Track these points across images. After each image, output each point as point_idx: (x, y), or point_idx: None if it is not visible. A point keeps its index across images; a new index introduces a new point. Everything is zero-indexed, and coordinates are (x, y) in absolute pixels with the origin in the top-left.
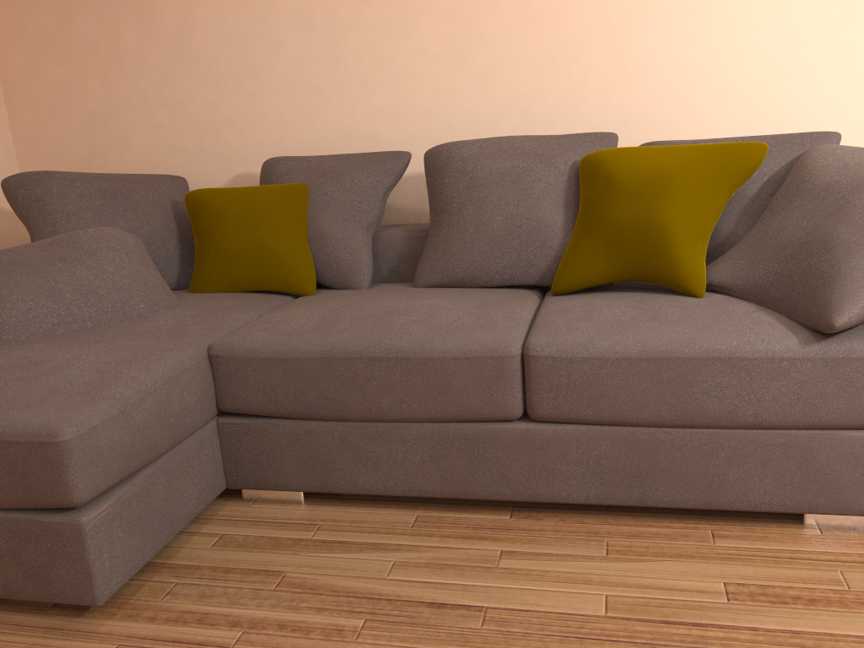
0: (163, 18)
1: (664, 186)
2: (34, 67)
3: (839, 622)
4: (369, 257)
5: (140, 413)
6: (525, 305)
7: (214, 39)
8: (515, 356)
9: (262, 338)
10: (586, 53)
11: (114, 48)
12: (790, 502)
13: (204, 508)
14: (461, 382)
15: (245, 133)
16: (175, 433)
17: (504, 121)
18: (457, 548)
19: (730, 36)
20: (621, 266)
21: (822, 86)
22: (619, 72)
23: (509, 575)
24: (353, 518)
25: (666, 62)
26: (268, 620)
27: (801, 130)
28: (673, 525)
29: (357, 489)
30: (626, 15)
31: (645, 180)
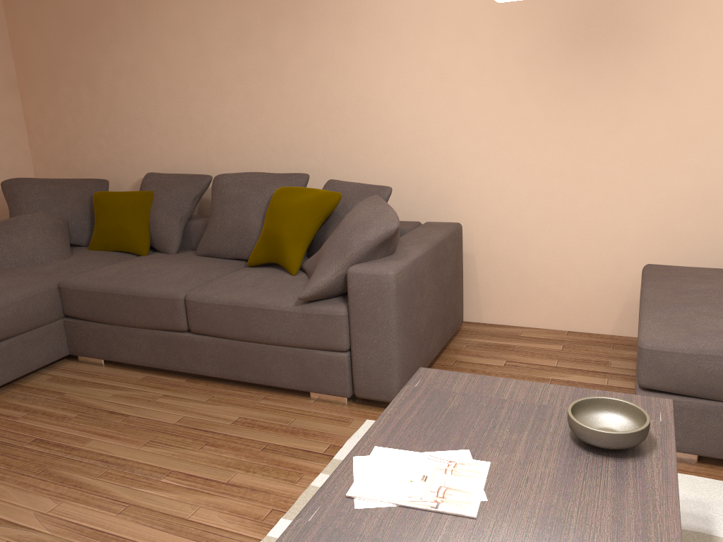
0: (102, 87)
1: (286, 214)
2: (40, 110)
3: (264, 436)
4: (179, 236)
5: (5, 312)
6: (222, 272)
7: (127, 100)
8: (181, 299)
9: (83, 280)
10: (315, 121)
11: (78, 102)
12: (298, 384)
13: (51, 362)
14: (159, 310)
15: (144, 155)
16: (30, 323)
17: (274, 158)
18: (147, 391)
19: (390, 116)
20: (270, 254)
21: (441, 149)
22: (333, 133)
23: (154, 404)
24: (117, 374)
25: (357, 129)
26: (41, 410)
27: (431, 174)
28: (253, 391)
29: (122, 360)
30: (335, 100)
31: (282, 209)
